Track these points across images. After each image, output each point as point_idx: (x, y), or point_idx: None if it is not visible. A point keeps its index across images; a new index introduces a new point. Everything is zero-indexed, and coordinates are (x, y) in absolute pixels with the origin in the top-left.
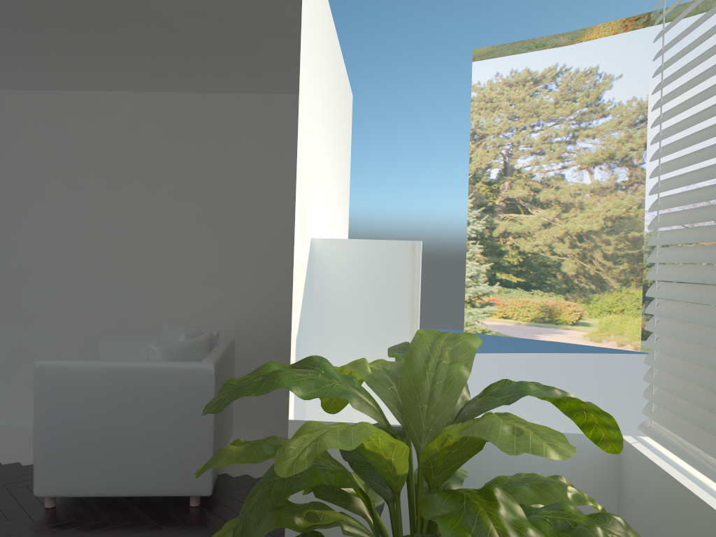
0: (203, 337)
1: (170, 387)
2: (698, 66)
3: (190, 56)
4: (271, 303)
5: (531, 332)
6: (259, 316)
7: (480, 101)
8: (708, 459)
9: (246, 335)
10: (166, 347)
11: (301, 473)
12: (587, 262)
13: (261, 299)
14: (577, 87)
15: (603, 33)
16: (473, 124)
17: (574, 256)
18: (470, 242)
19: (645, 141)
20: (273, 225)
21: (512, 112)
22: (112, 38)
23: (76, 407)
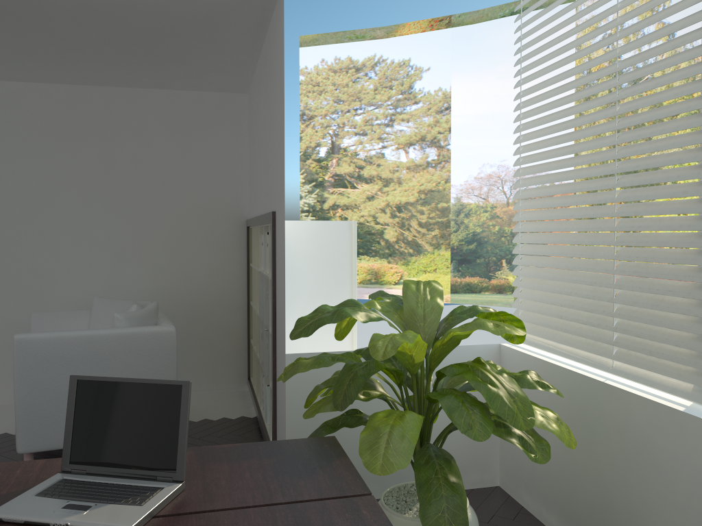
0: (153, 306)
1: (138, 348)
2: (489, 65)
3: (118, 59)
4: (182, 275)
5: (360, 293)
6: (172, 288)
7: (307, 85)
8: (559, 346)
9: (160, 306)
10: (129, 316)
11: (372, 363)
12: (406, 230)
13: (172, 273)
14: (393, 76)
15: (413, 30)
16: (302, 106)
17: (394, 224)
18: (303, 215)
19: (449, 126)
20: (181, 207)
21: (337, 96)
22: (53, 42)
23: (55, 372)
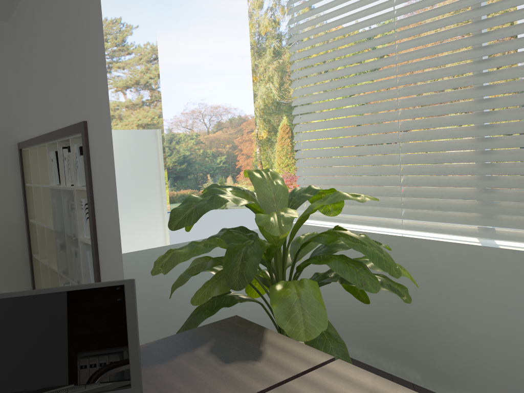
0: None
1: None
2: (186, 26)
3: None
4: None
5: None
6: None
7: None
8: (346, 217)
9: None
10: None
11: (258, 242)
12: None
13: None
14: (107, 31)
15: None
16: None
17: None
18: None
19: (158, 73)
20: None
21: None
22: None
23: None
